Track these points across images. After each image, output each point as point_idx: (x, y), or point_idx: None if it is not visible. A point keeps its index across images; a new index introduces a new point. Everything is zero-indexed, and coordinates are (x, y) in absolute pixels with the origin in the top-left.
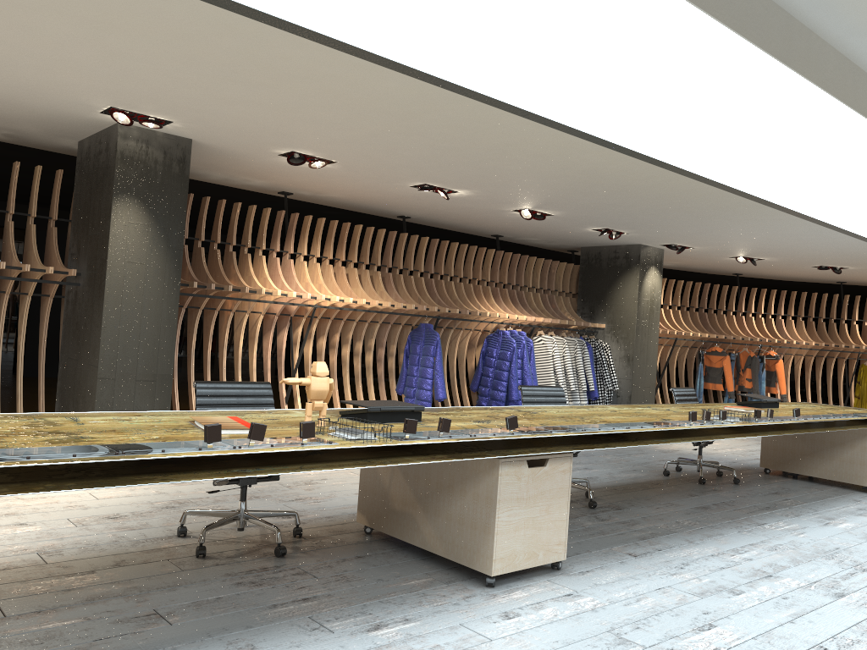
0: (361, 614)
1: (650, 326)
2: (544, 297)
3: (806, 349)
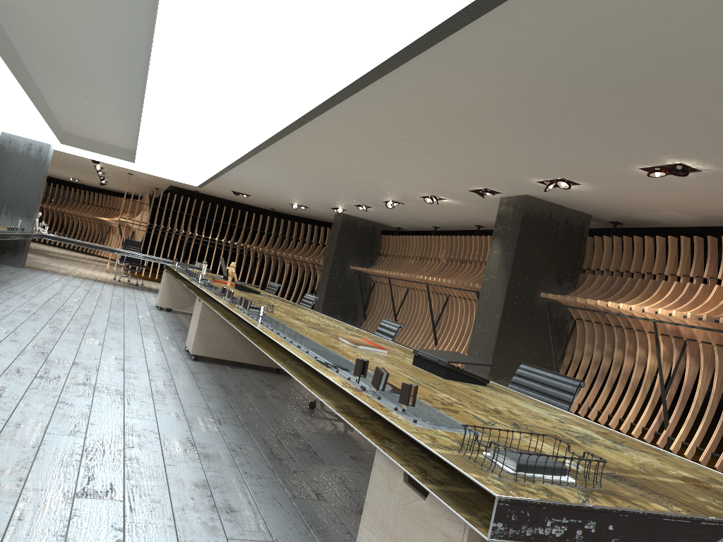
0: (183, 340)
1: None
2: None
3: None
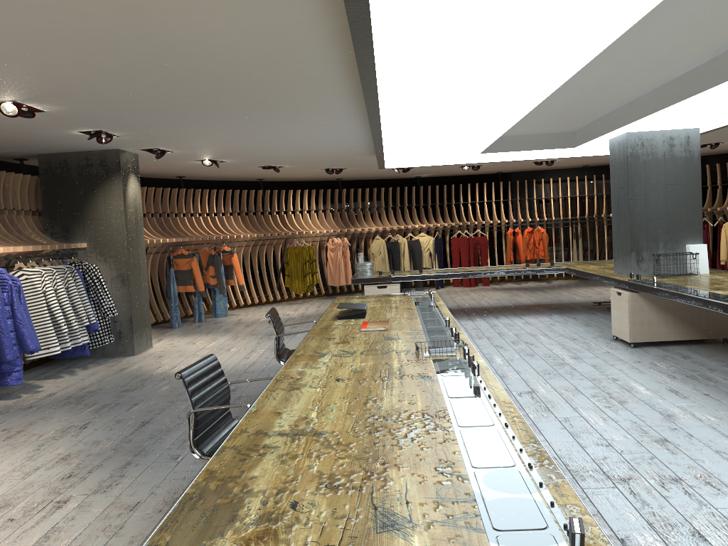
0: None
1: (138, 239)
2: (3, 219)
3: (250, 240)
